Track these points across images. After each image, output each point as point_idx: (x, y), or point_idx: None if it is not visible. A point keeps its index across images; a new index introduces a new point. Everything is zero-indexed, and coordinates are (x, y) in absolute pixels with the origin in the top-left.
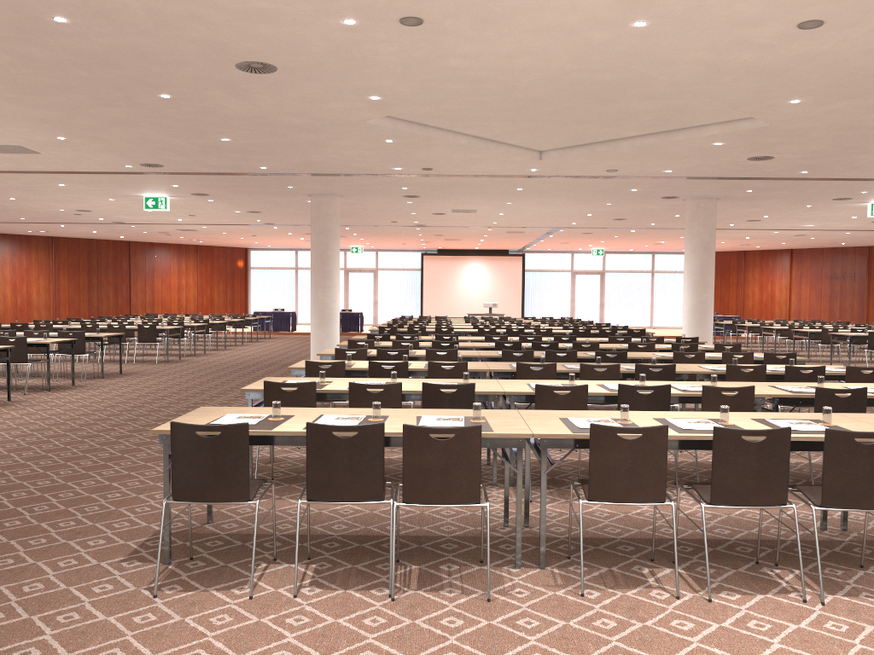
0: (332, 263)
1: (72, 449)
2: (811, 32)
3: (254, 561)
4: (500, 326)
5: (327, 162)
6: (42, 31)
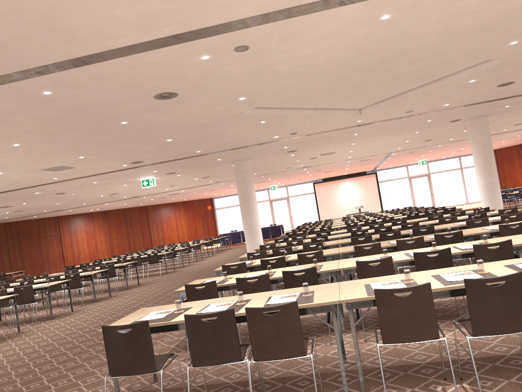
0: (251, 200)
1: (94, 339)
2: None
3: None
4: (361, 220)
5: (233, 141)
6: (41, 101)
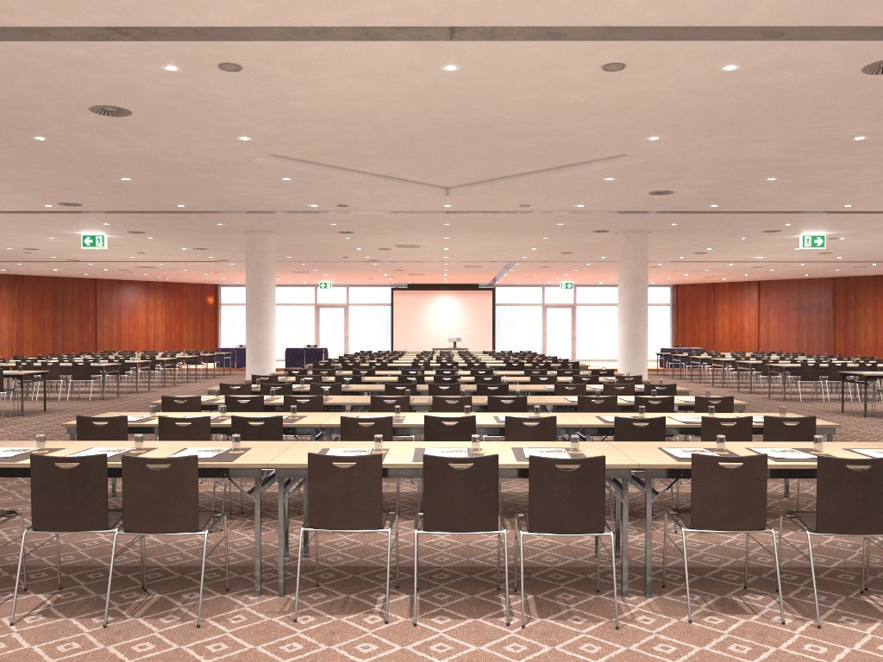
0: (266, 299)
1: None
2: (620, 74)
3: None
4: (441, 360)
5: (240, 200)
6: None
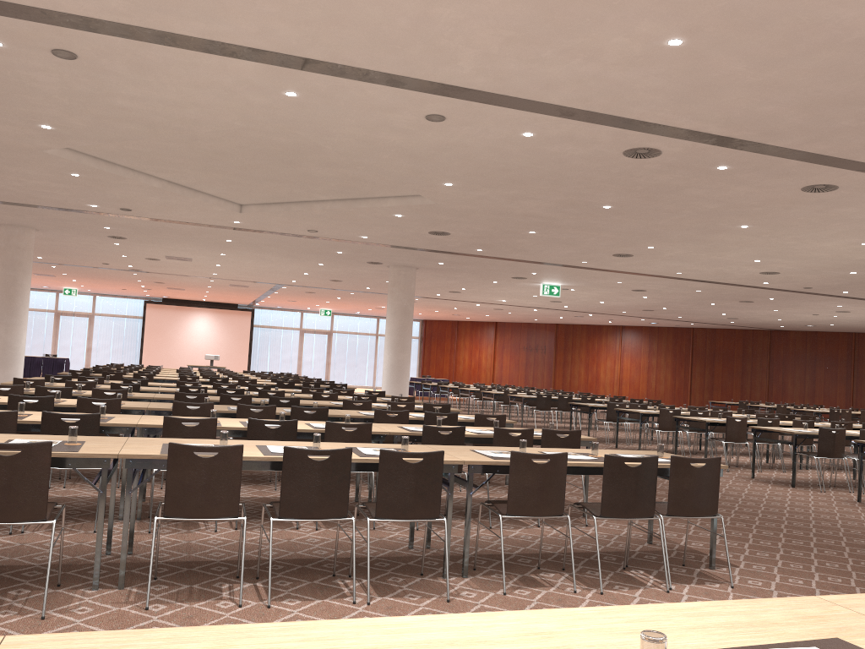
0: (20, 300)
1: None
2: (439, 125)
3: None
4: (208, 376)
5: (10, 190)
6: None
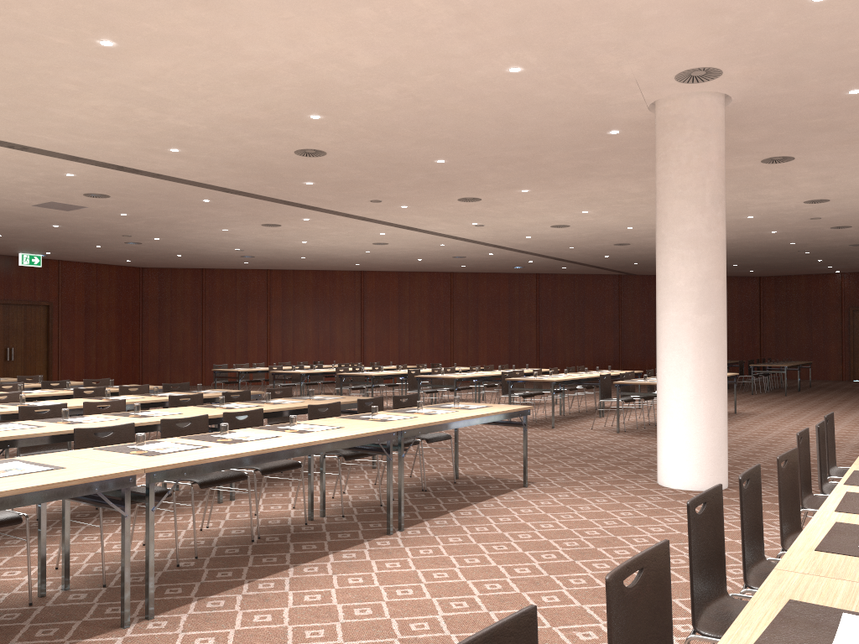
0: None
1: None
2: None
3: None
4: None
5: None
6: None
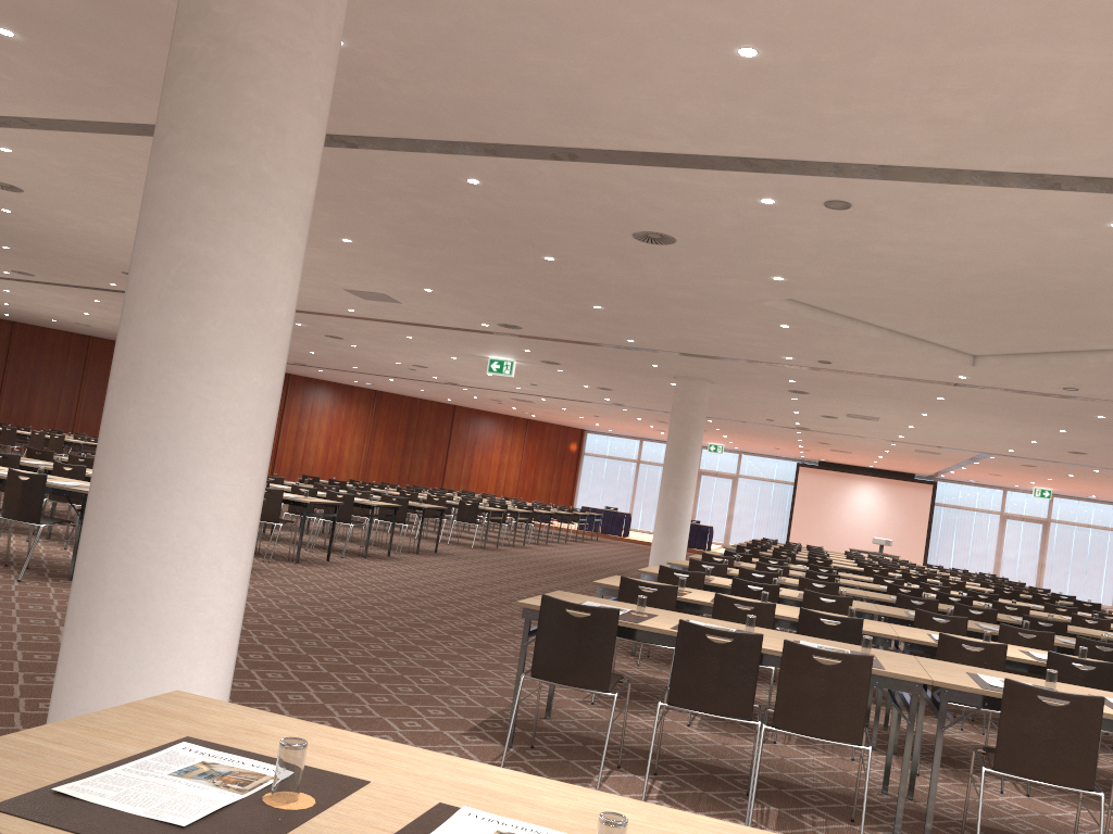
0: (690, 460)
1: (397, 619)
2: None
3: (604, 757)
4: (894, 569)
5: (705, 342)
6: (451, 190)
